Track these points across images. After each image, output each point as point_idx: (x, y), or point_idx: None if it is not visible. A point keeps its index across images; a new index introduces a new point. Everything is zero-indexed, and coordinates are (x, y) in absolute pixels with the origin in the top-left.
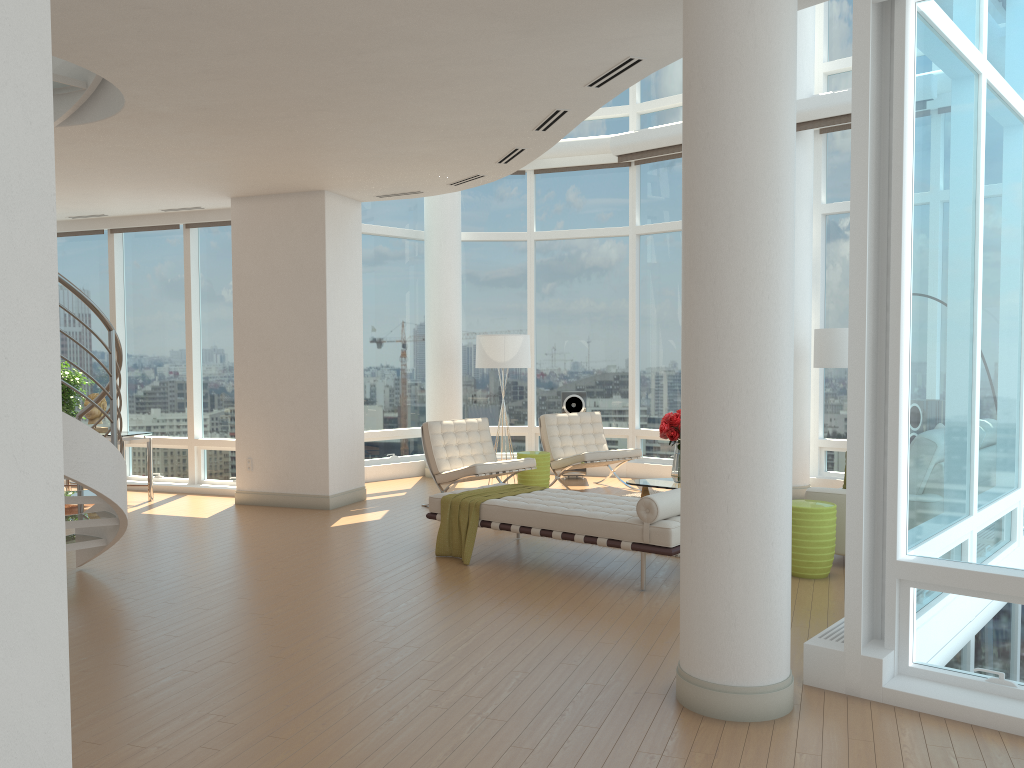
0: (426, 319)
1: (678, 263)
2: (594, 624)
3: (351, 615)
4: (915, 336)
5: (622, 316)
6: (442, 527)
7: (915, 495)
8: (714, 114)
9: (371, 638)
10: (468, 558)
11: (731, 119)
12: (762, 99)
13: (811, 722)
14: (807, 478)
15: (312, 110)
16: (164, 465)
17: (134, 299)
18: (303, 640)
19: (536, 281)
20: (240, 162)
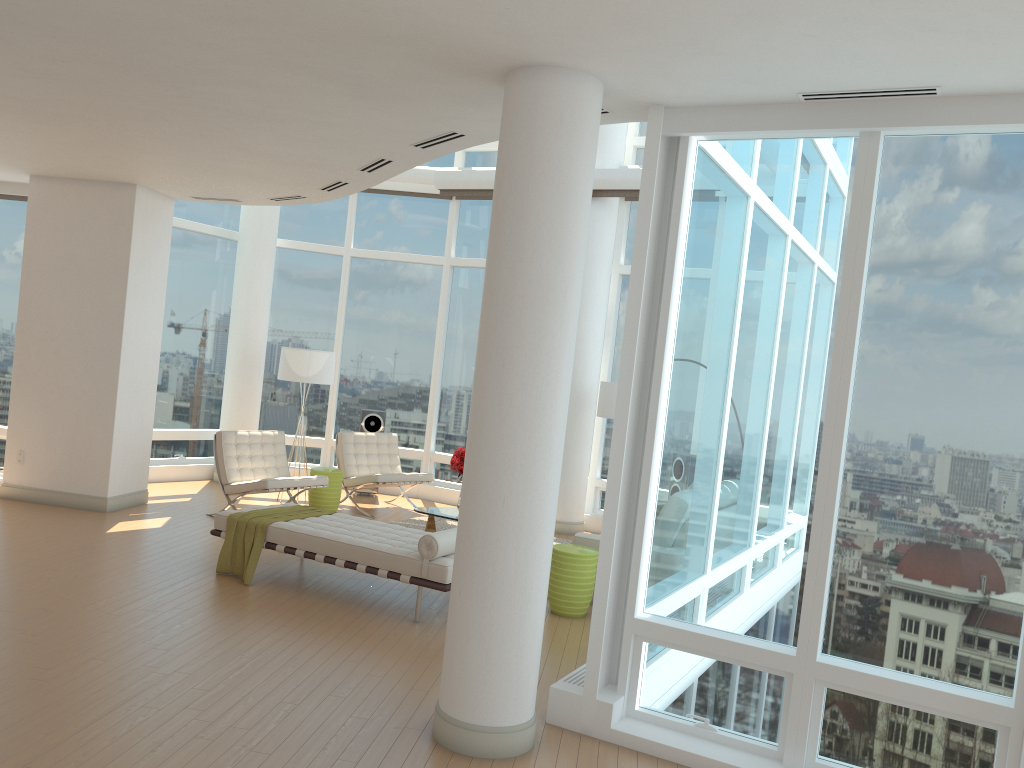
0: (231, 322)
1: None
2: (366, 655)
3: (122, 635)
4: (669, 425)
5: (429, 342)
6: (226, 545)
7: (655, 561)
8: (518, 216)
9: (141, 662)
10: (249, 578)
11: (532, 223)
12: (560, 210)
13: (547, 759)
14: (582, 515)
15: (134, 118)
16: None
17: None
18: (68, 661)
19: (348, 297)
20: (46, 147)
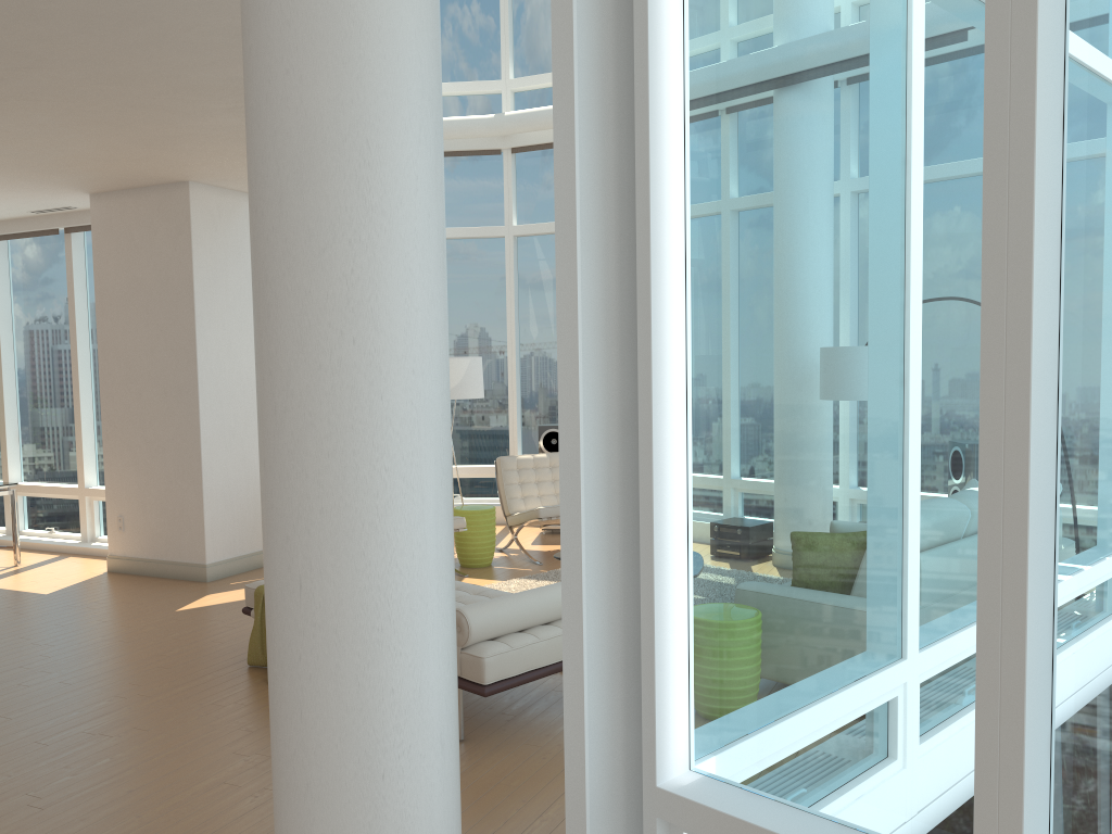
0: None
1: None
2: None
3: (10, 782)
4: (694, 397)
5: None
6: (254, 628)
7: (699, 671)
8: (255, 11)
9: None
10: None
11: (276, 18)
12: None
13: None
14: None
15: (17, 68)
16: (59, 518)
17: (22, 320)
18: None
19: (519, 287)
20: (33, 147)
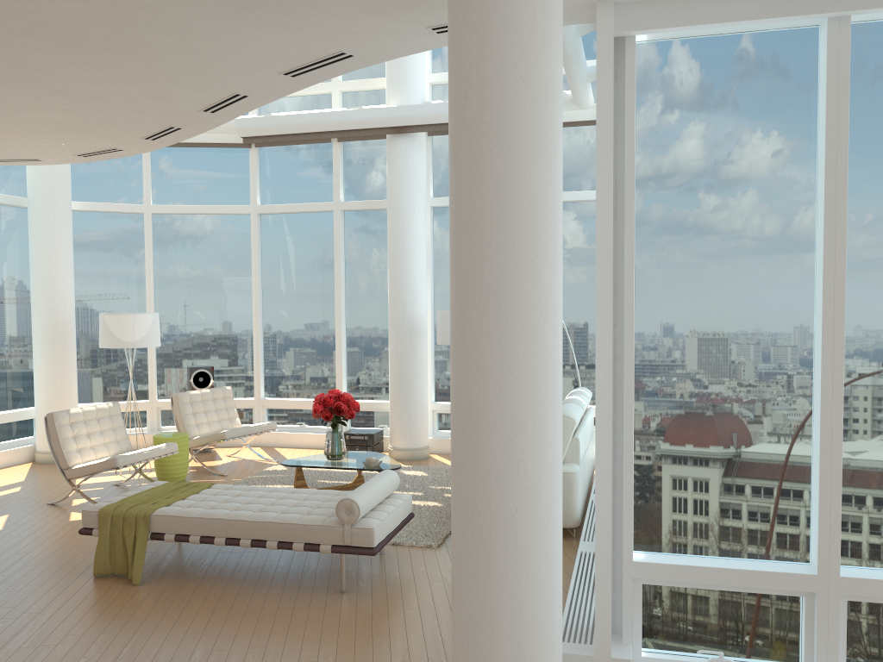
0: (33, 293)
1: (299, 243)
2: (318, 649)
3: None
4: (639, 351)
5: (245, 291)
6: (102, 544)
7: (641, 497)
8: (497, 130)
9: None
10: (139, 577)
11: (515, 138)
12: (544, 120)
13: None
14: (427, 439)
15: None
16: None
17: None
18: None
19: (154, 254)
20: None
